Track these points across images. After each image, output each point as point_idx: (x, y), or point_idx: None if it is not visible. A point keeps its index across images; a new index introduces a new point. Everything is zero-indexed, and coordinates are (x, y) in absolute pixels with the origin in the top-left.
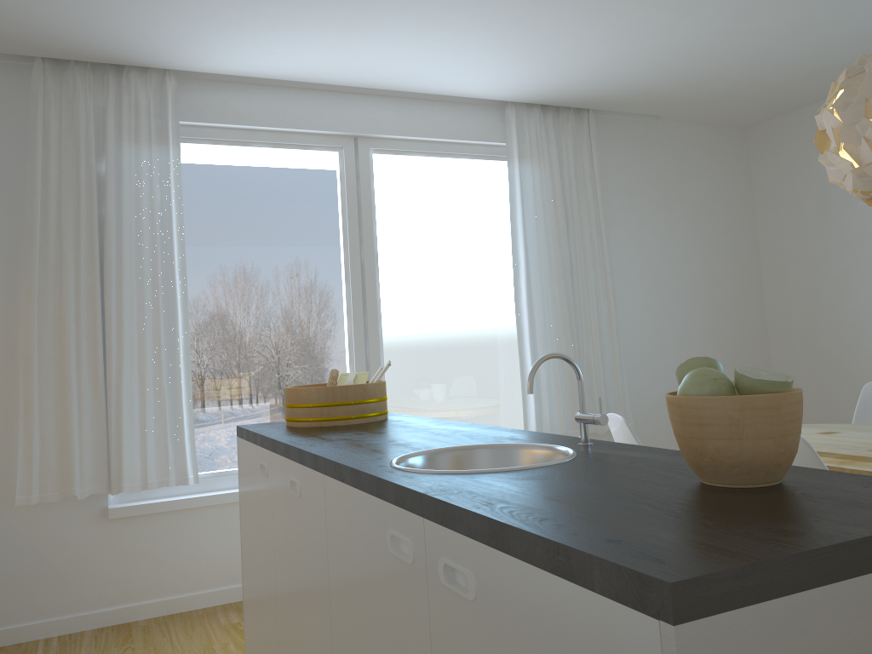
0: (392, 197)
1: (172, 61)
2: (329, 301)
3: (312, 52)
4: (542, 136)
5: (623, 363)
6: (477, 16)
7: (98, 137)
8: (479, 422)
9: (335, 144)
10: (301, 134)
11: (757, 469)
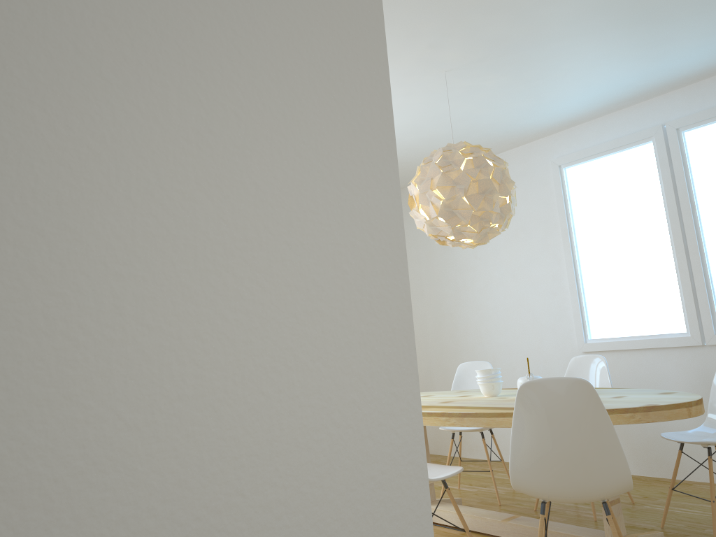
0: None
1: None
2: None
3: None
4: None
5: None
6: None
7: None
8: None
9: None
10: None
11: None
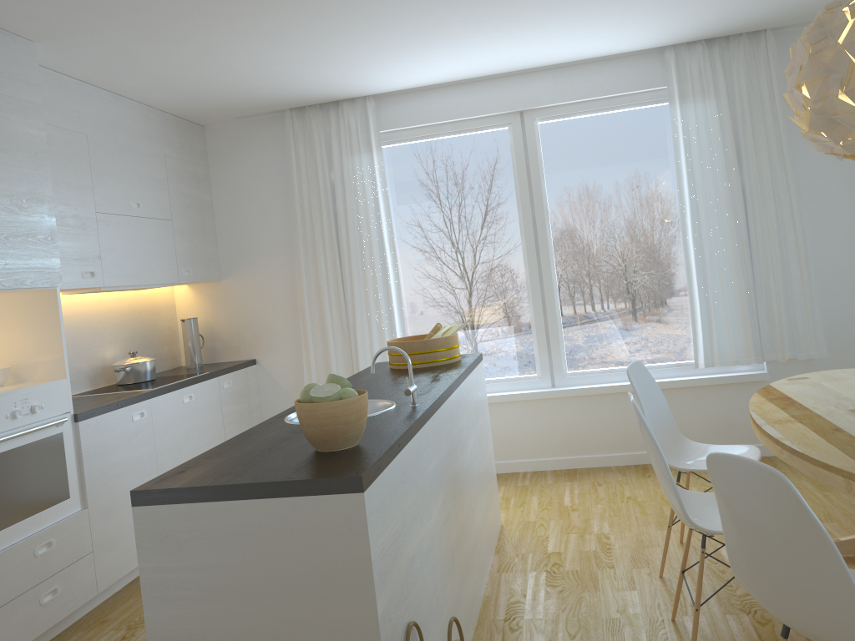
0: (559, 157)
1: (363, 92)
2: (508, 252)
3: (446, 65)
4: (707, 71)
5: (815, 290)
6: (541, 15)
7: (329, 155)
8: (654, 349)
9: (504, 121)
10: (474, 120)
11: (315, 442)
